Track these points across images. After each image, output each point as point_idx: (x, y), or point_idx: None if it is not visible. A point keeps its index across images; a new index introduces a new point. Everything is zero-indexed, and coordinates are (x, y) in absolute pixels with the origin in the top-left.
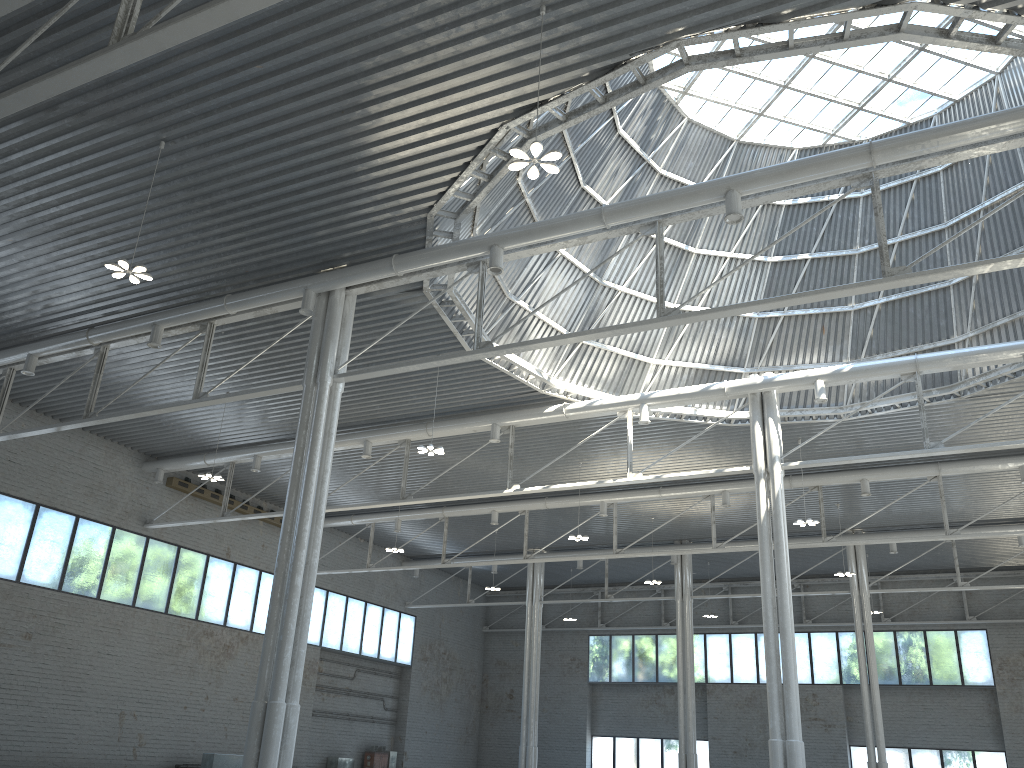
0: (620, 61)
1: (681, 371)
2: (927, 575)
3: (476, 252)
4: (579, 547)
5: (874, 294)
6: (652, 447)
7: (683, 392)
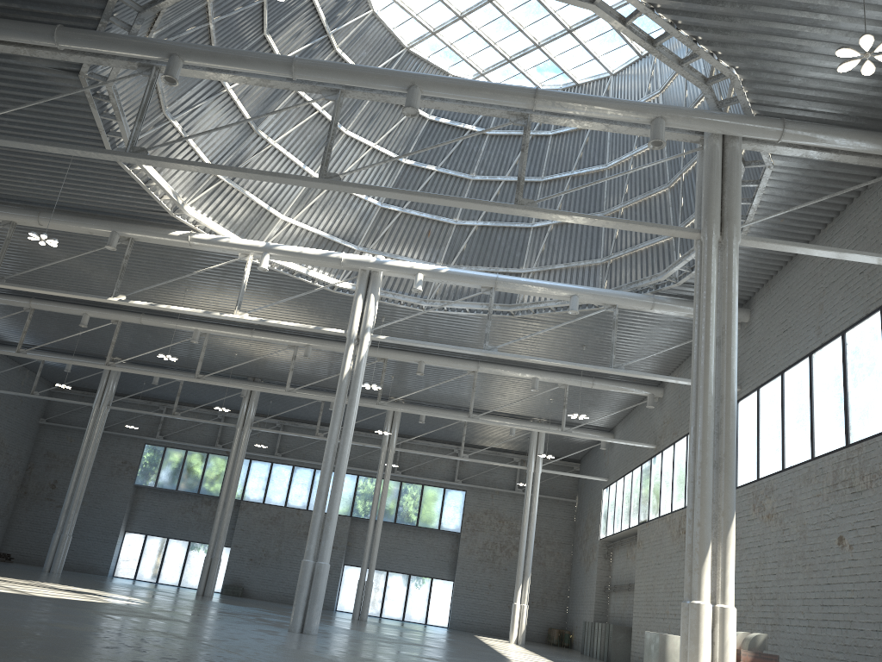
0: None
1: (304, 233)
2: (436, 443)
3: (153, 55)
4: (159, 365)
5: (475, 216)
6: (258, 293)
7: (305, 252)
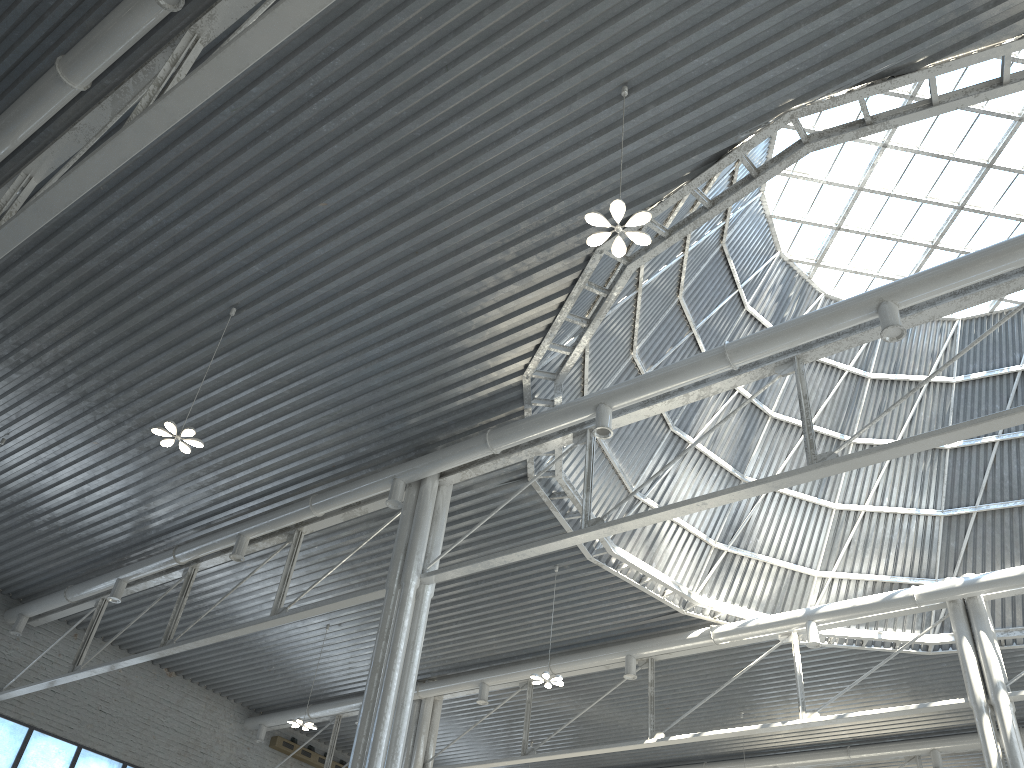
0: (724, 150)
1: (854, 585)
2: None
3: (580, 415)
4: None
5: None
6: (830, 688)
7: (860, 603)
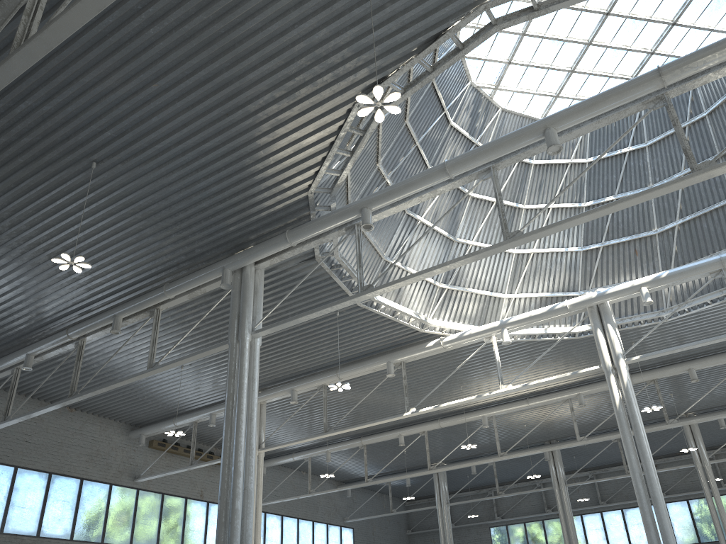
0: (440, 32)
1: (529, 301)
2: None
3: (350, 216)
4: (471, 457)
5: (672, 218)
6: (516, 365)
7: (534, 314)
